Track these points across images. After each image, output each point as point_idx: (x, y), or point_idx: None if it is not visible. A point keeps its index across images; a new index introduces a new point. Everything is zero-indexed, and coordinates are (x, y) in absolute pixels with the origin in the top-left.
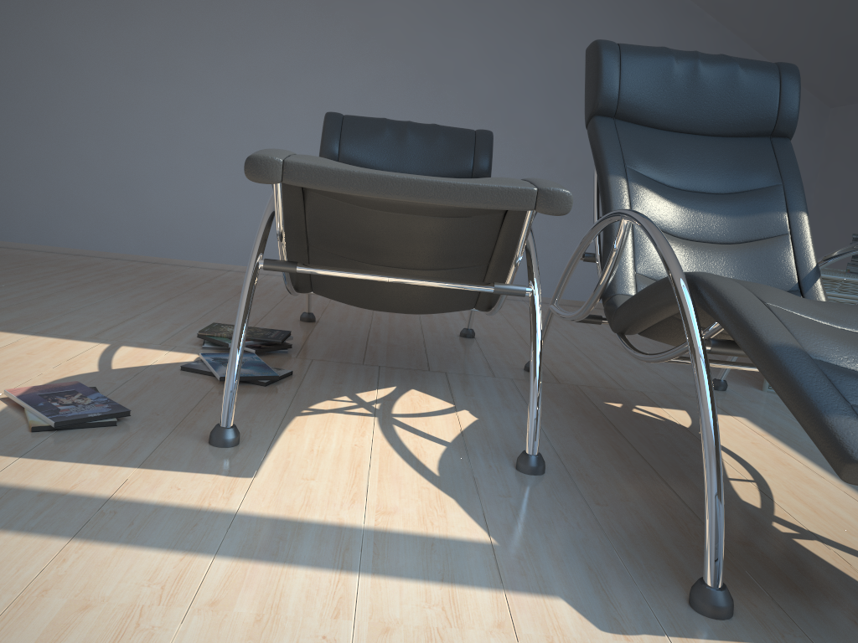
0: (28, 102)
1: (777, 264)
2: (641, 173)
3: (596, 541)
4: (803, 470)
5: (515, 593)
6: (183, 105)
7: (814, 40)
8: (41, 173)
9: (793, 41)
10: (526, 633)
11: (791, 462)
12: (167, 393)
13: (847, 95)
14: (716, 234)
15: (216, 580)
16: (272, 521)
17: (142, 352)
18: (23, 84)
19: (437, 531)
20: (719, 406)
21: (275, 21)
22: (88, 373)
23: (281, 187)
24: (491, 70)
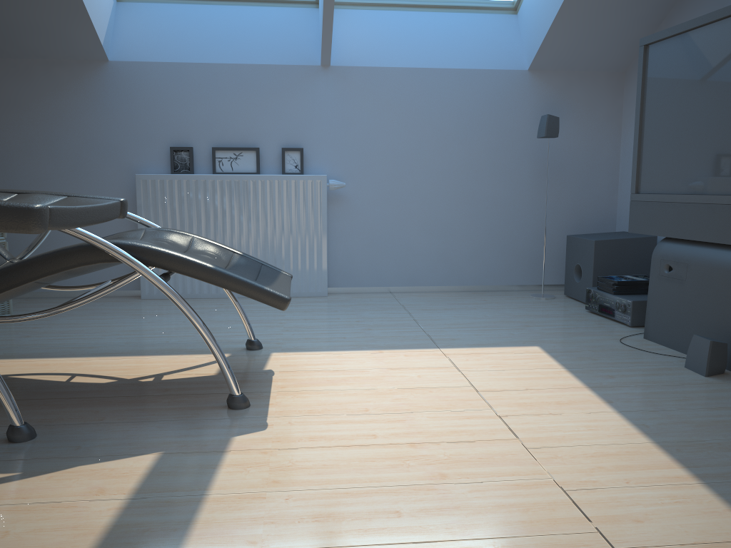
0: None
1: None
2: None
3: (160, 424)
4: (59, 362)
5: (228, 448)
6: None
7: None
8: None
9: None
10: (271, 446)
11: (44, 362)
12: None
13: None
14: None
15: (219, 547)
16: (108, 539)
17: None
18: None
19: (139, 470)
20: None
21: None
22: None
23: None
24: None
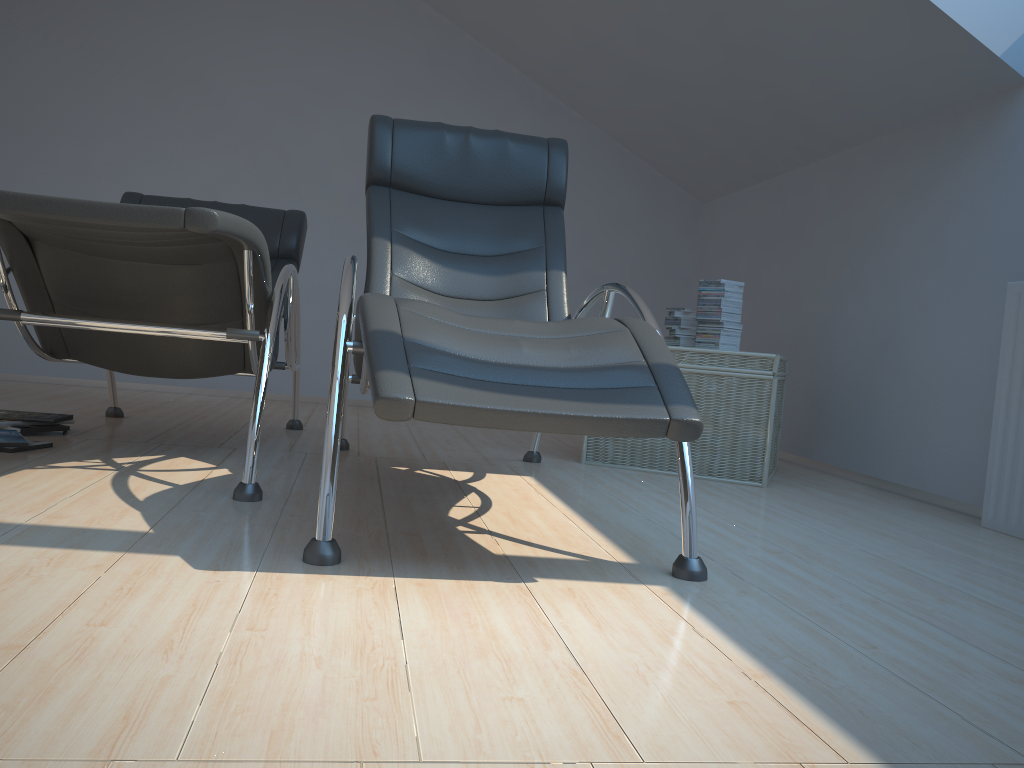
0: None
1: (530, 317)
2: (408, 236)
3: (260, 532)
4: (542, 502)
5: (136, 553)
6: None
7: (665, 134)
8: None
9: (649, 136)
10: (119, 569)
11: (537, 499)
12: None
13: (711, 190)
14: (478, 291)
15: None
16: None
17: None
18: None
19: (99, 526)
20: (516, 470)
21: (110, 112)
22: None
23: None
24: (351, 165)
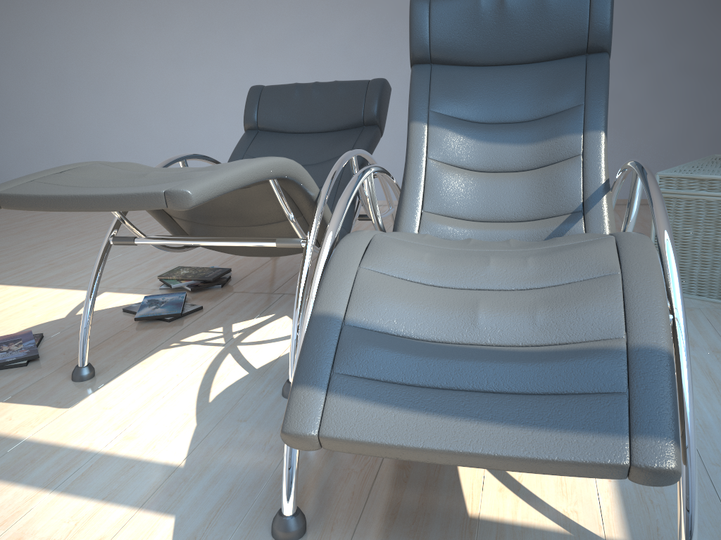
0: (113, 98)
1: (563, 187)
2: (445, 114)
3: (268, 464)
4: None
5: (145, 511)
6: (214, 81)
7: None
8: (130, 149)
9: None
10: None
11: None
12: (91, 334)
13: None
14: (513, 162)
15: None
16: (43, 446)
17: (112, 297)
18: (108, 86)
19: (150, 454)
20: None
21: None
22: (55, 320)
23: None
24: None
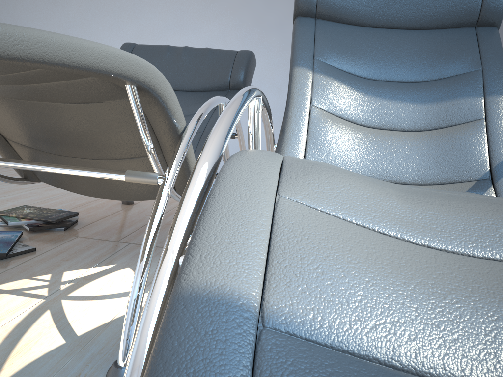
0: None
1: (466, 151)
2: (331, 65)
3: None
4: None
5: None
6: None
7: None
8: None
9: None
10: None
11: None
12: None
13: None
14: (404, 121)
15: None
16: None
17: None
18: None
19: None
20: None
21: None
22: None
23: None
24: None
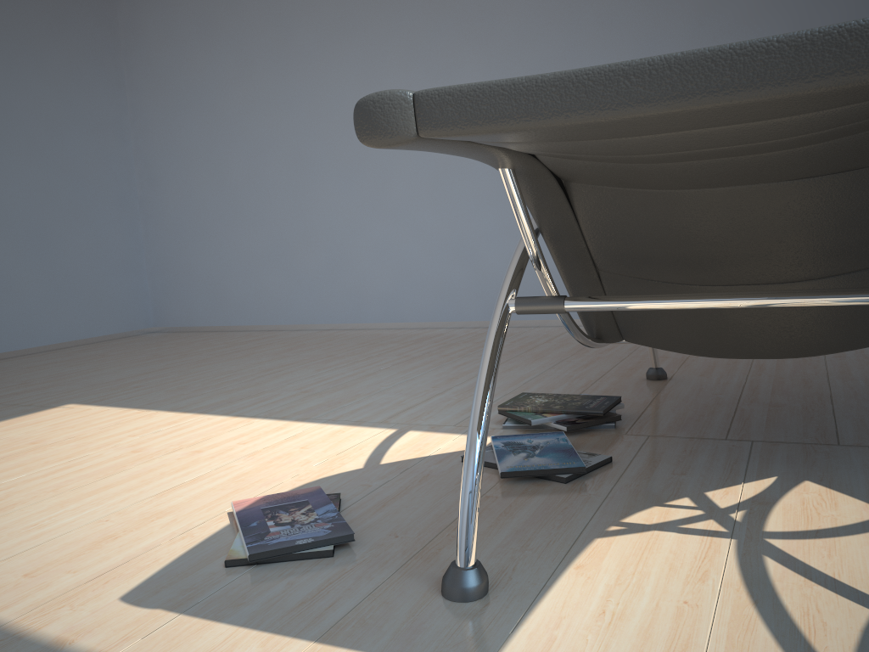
0: (368, 184)
1: None
2: None
3: None
4: None
5: None
6: None
7: None
8: (385, 251)
9: None
10: None
11: None
12: (426, 498)
13: None
14: None
15: None
16: None
17: (427, 438)
18: (362, 168)
19: None
20: None
21: (596, 32)
22: (348, 472)
23: (513, 181)
24: None
